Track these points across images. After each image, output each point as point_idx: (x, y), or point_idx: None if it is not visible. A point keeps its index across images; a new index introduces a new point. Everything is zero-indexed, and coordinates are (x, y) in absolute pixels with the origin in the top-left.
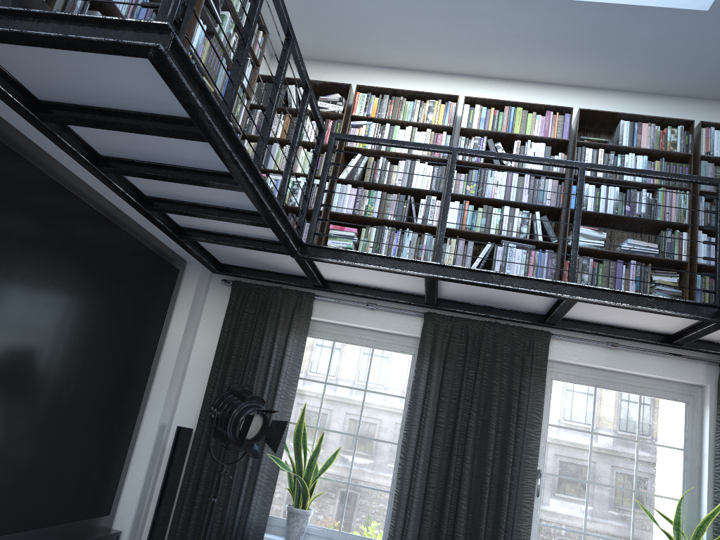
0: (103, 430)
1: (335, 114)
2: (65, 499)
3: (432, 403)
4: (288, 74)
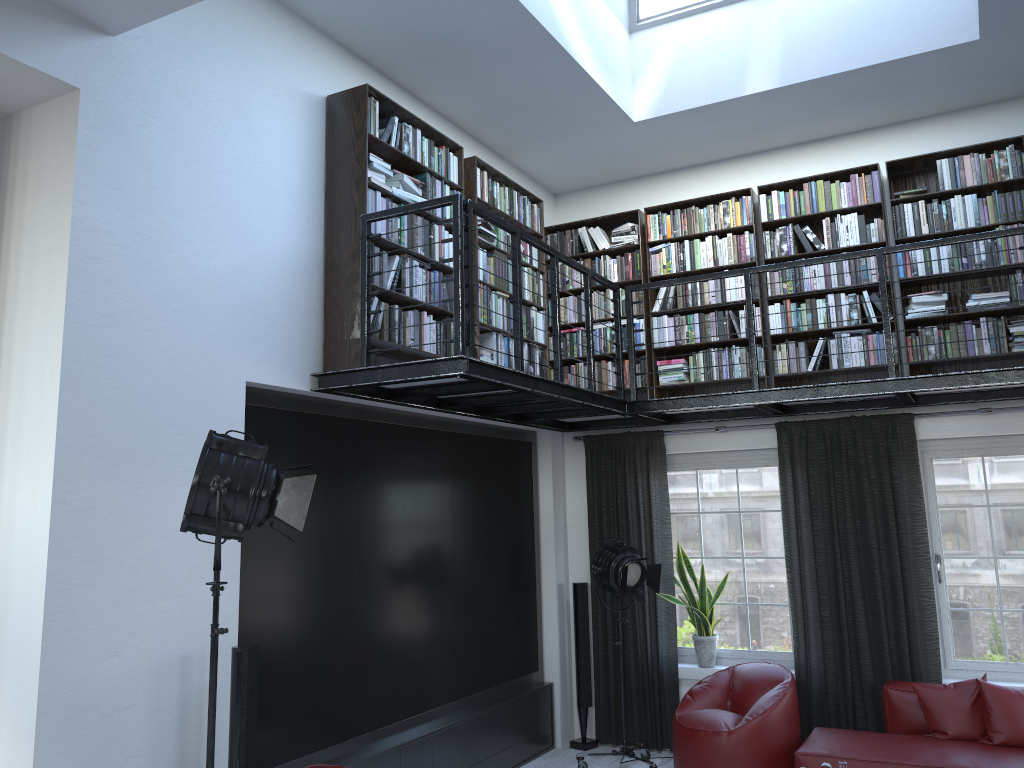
0: (511, 602)
1: (631, 246)
2: (498, 663)
3: (804, 513)
4: (576, 209)
